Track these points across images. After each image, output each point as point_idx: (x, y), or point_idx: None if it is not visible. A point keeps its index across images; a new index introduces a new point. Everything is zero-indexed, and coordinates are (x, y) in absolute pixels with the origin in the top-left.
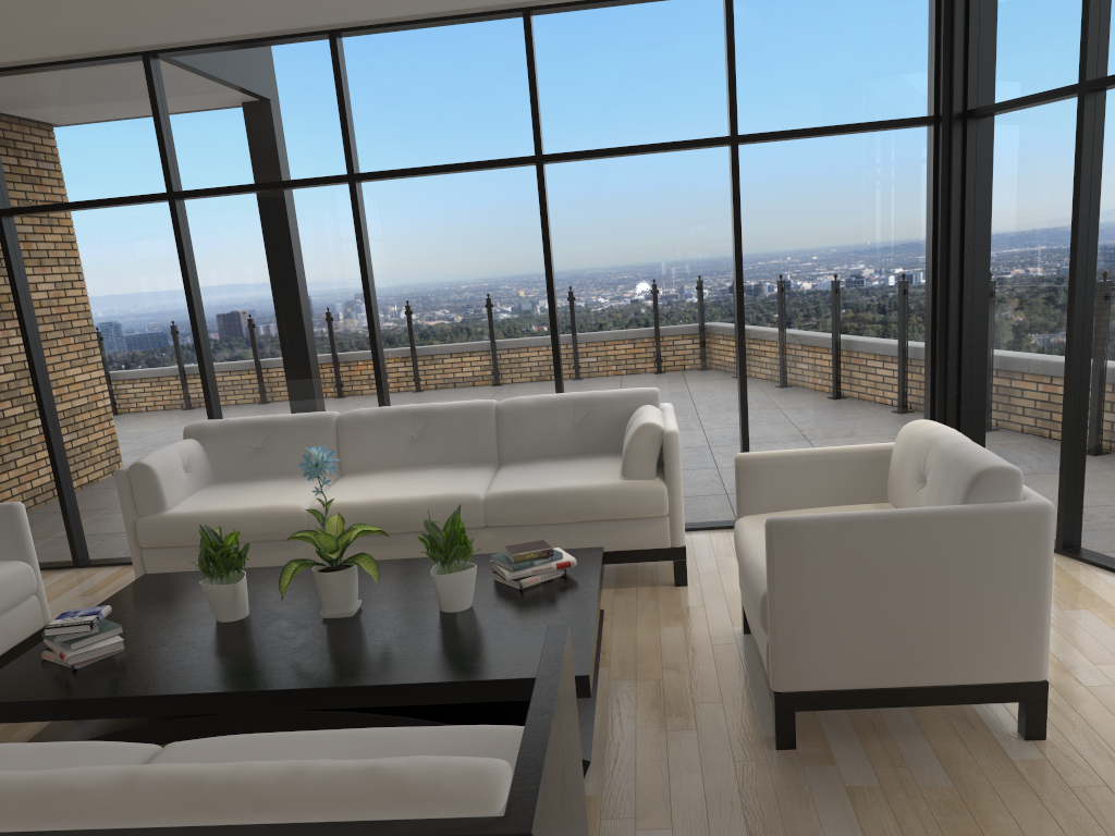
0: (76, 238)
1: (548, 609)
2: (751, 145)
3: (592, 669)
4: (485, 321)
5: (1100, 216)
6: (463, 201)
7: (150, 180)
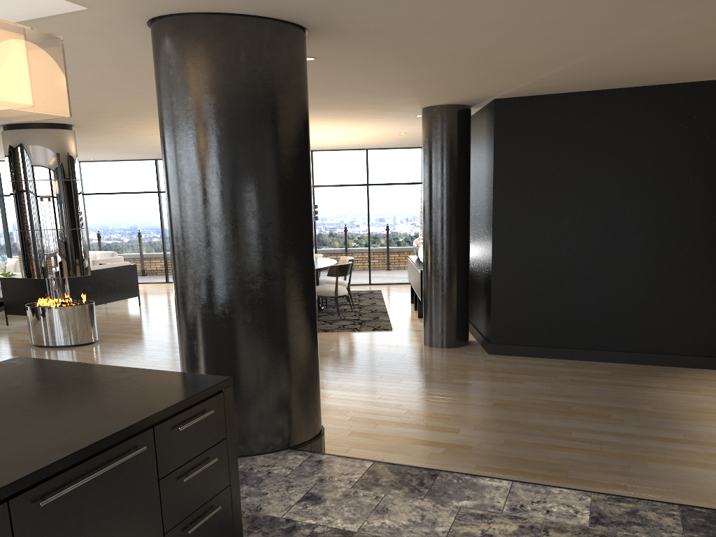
0: None
1: None
2: (5, 197)
3: None
4: None
5: (88, 218)
6: None
7: None
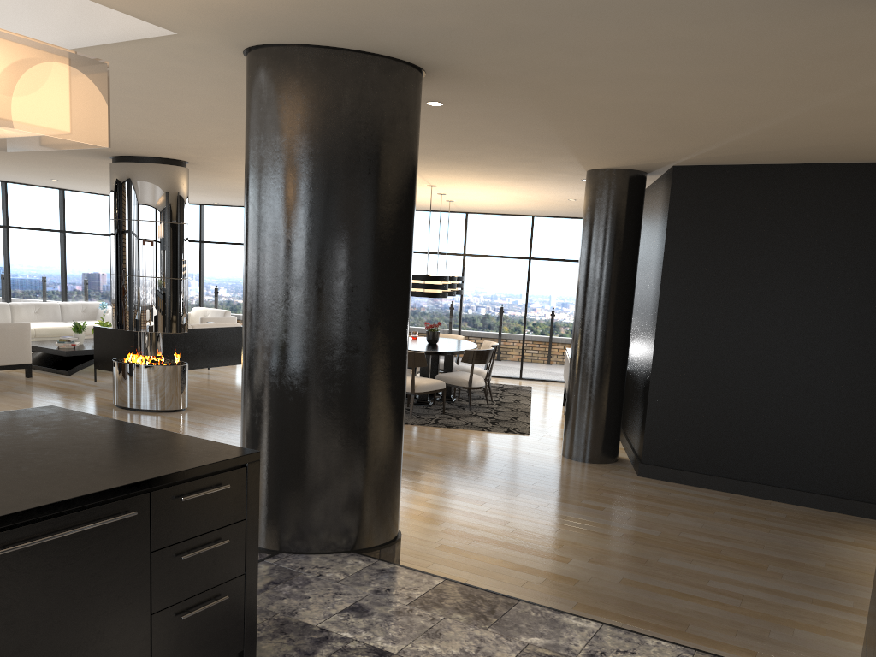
0: None
1: None
2: None
3: None
4: (43, 277)
5: (205, 269)
6: (39, 240)
7: None
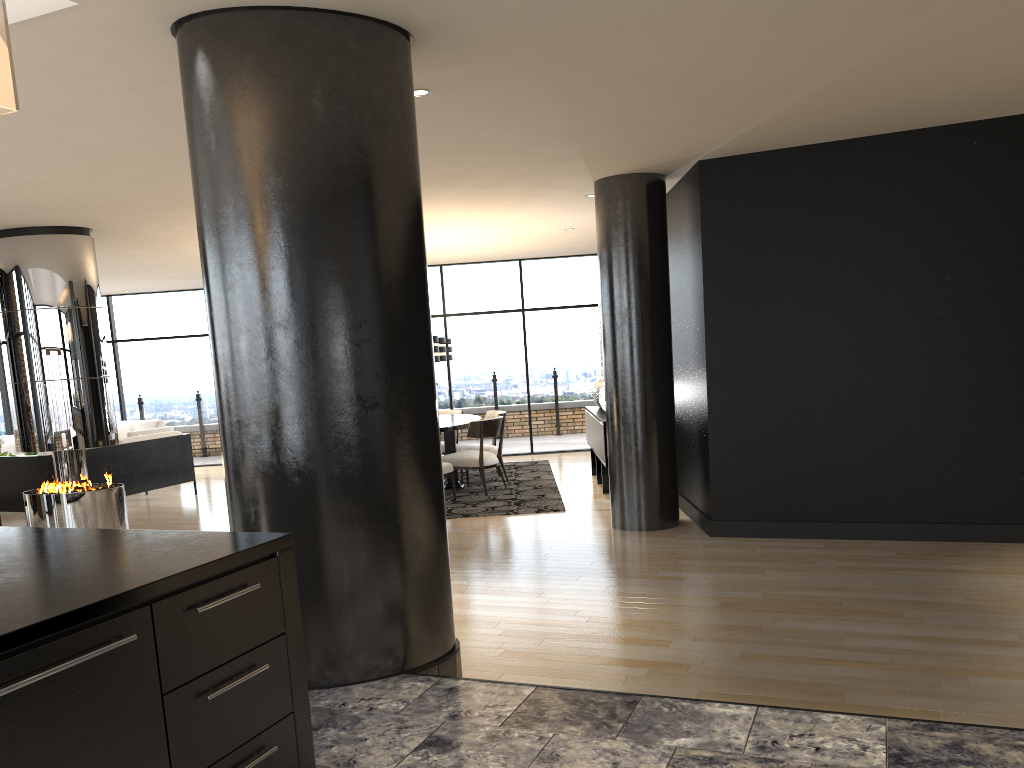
0: None
1: None
2: None
3: None
4: None
5: (124, 374)
6: None
7: None
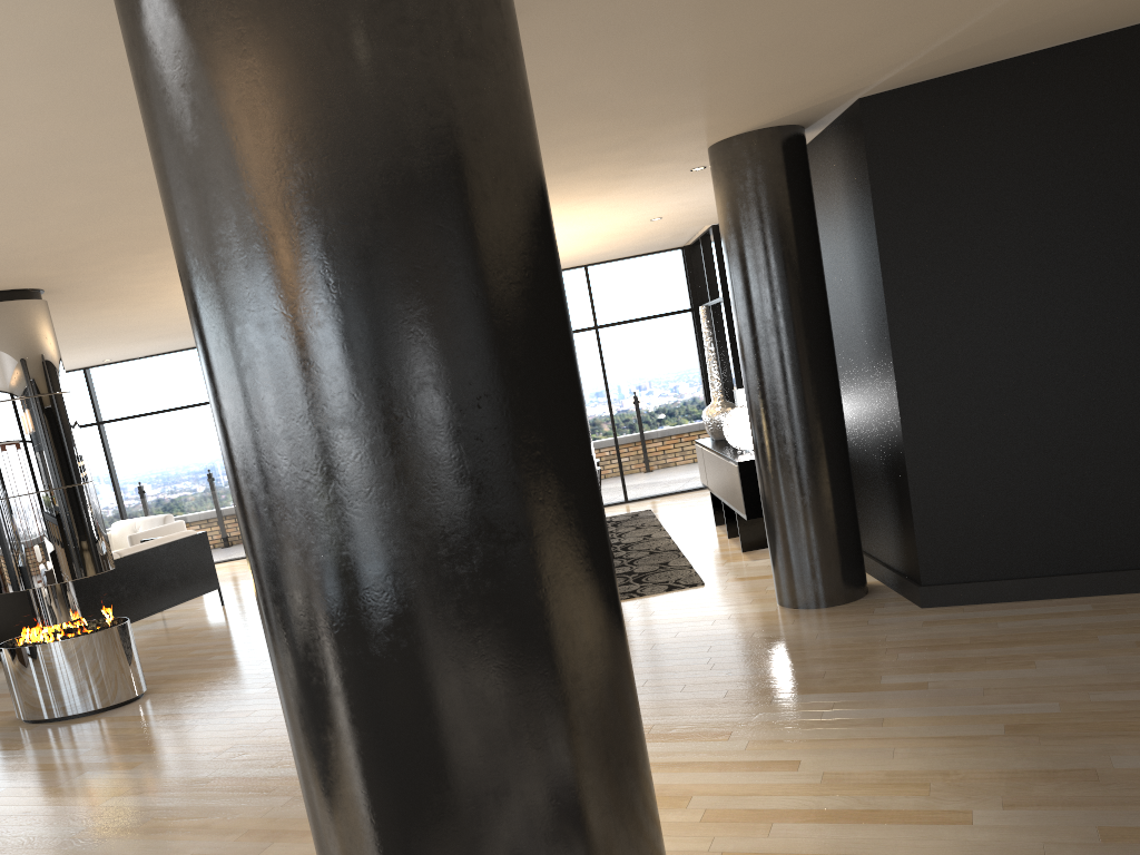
0: None
1: None
2: None
3: None
4: None
5: (116, 462)
6: None
7: None
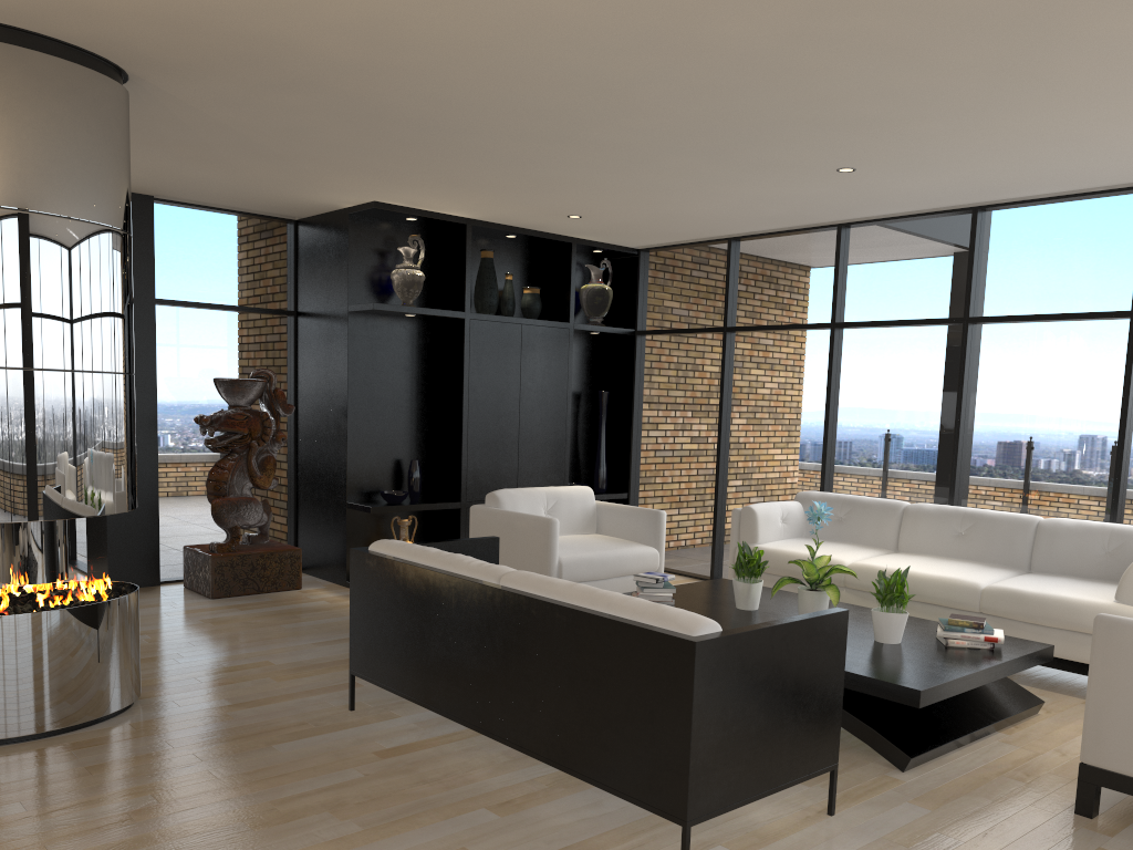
0: (767, 350)
1: (948, 659)
2: None
3: (938, 696)
4: (1056, 449)
5: None
6: (1057, 345)
7: (823, 313)
